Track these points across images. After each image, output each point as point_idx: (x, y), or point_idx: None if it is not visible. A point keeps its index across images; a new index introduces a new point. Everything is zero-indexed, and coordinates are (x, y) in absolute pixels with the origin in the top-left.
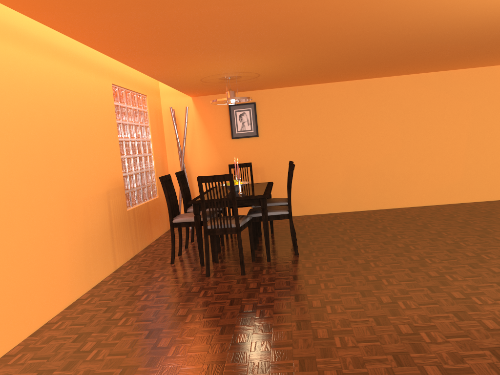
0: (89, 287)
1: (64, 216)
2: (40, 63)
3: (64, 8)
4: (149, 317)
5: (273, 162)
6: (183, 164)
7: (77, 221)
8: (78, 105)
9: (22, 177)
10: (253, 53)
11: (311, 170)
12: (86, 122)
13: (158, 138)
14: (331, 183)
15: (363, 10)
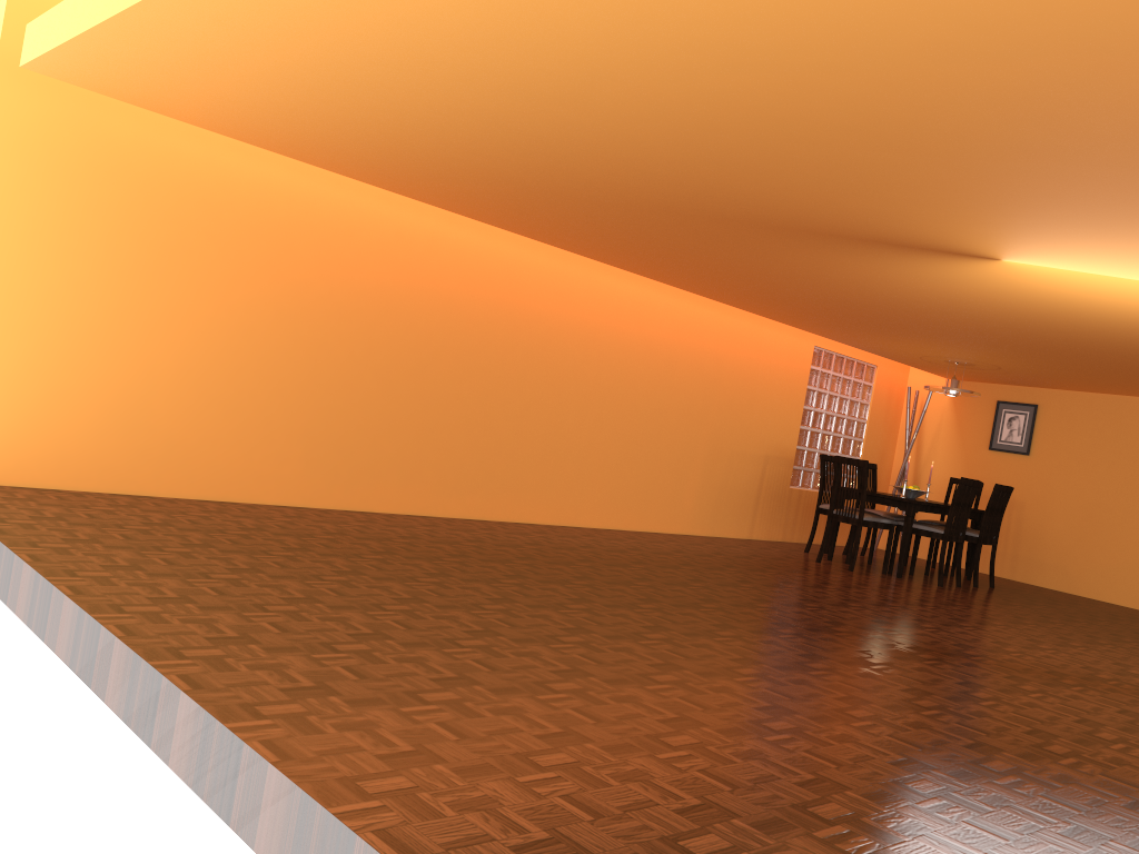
0: (709, 533)
1: (705, 456)
2: (725, 321)
3: (721, 295)
4: (728, 552)
5: (1041, 498)
6: (904, 465)
7: (718, 467)
8: (756, 362)
9: (676, 409)
10: (935, 341)
11: (1099, 527)
12: (761, 379)
13: (883, 424)
14: (1126, 557)
15: (978, 323)
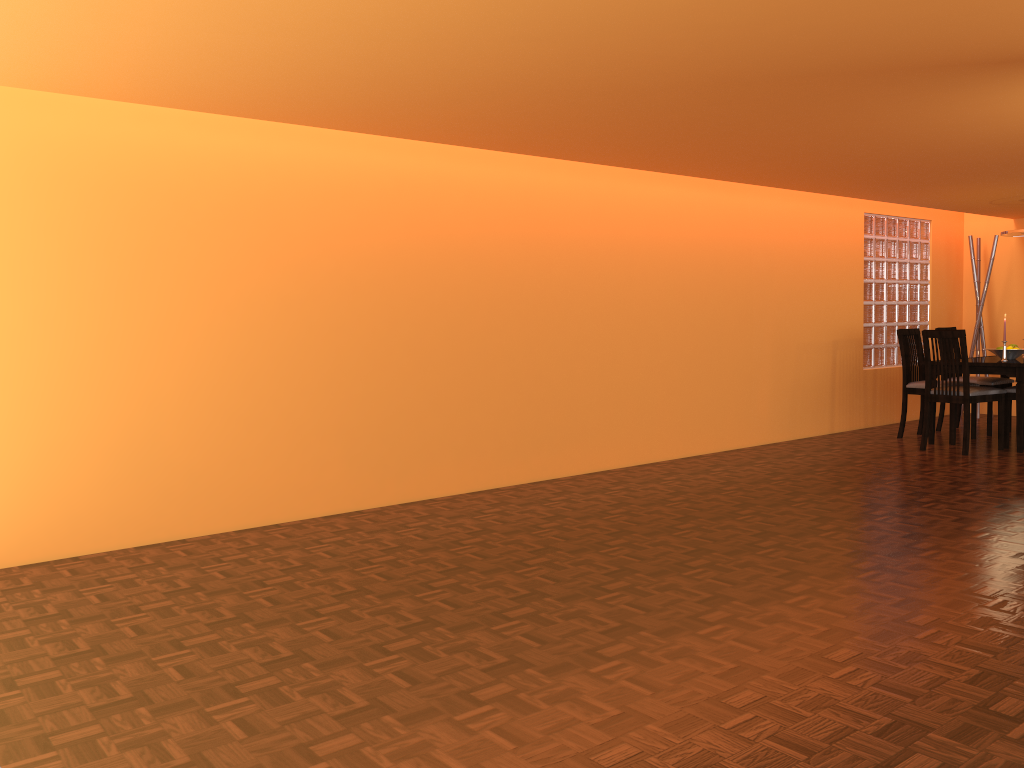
0: (790, 437)
1: (771, 356)
2: (768, 206)
3: (769, 178)
4: (824, 459)
5: None
6: (978, 320)
7: (787, 365)
8: (807, 243)
9: (734, 312)
10: (1021, 180)
11: None
12: (816, 261)
13: (946, 281)
14: None
15: None
